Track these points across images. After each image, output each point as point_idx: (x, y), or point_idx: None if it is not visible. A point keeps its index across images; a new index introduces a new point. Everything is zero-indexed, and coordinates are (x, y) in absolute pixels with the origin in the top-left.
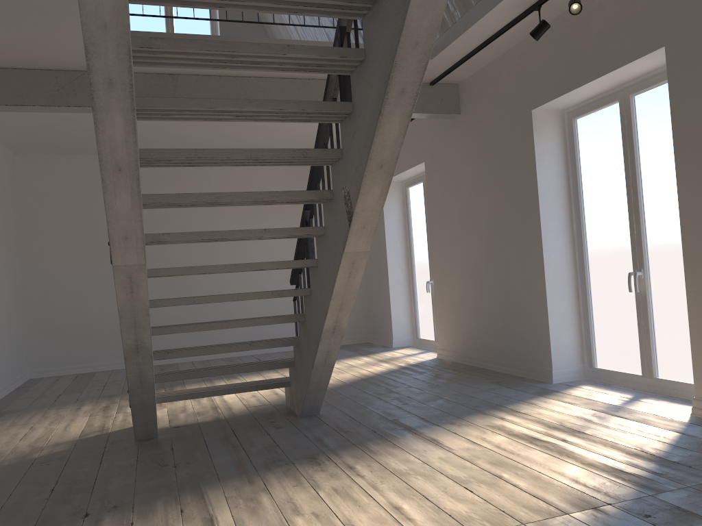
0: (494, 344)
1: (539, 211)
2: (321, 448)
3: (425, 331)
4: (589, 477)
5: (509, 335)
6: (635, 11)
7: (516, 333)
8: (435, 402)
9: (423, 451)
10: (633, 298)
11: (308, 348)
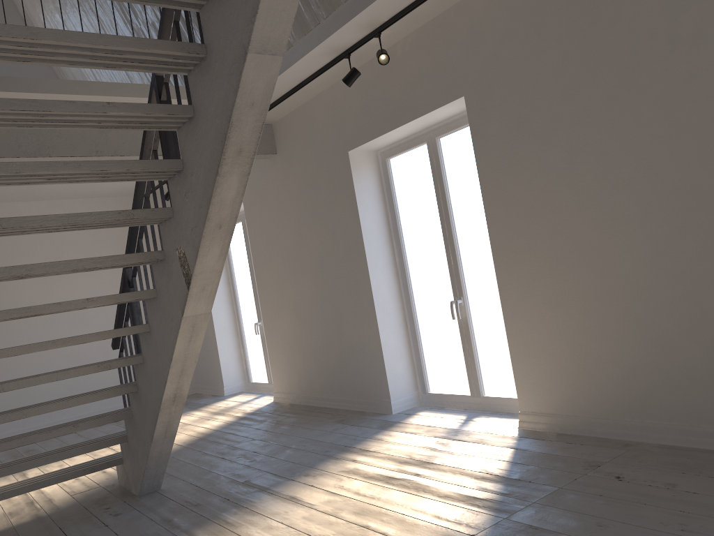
0: (332, 381)
1: (365, 249)
2: (172, 531)
3: (257, 374)
4: (449, 509)
5: (346, 371)
6: (436, 63)
7: (353, 369)
8: (284, 453)
9: (284, 512)
10: (456, 324)
11: (144, 420)
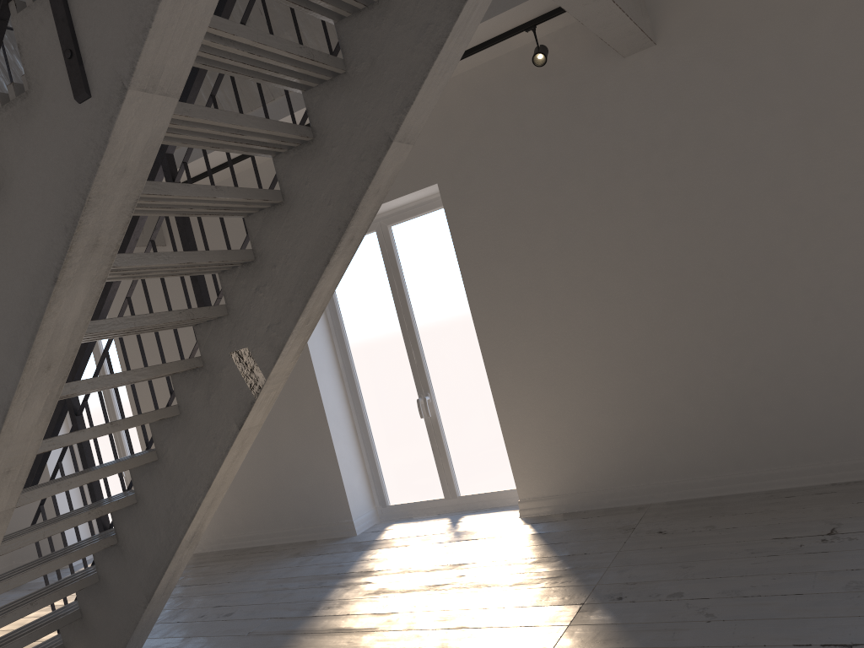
0: (263, 513)
1: (309, 351)
2: None
3: None
4: (534, 592)
5: (285, 497)
6: None
7: (295, 493)
8: (264, 597)
9: (348, 643)
10: (422, 423)
11: (131, 578)
